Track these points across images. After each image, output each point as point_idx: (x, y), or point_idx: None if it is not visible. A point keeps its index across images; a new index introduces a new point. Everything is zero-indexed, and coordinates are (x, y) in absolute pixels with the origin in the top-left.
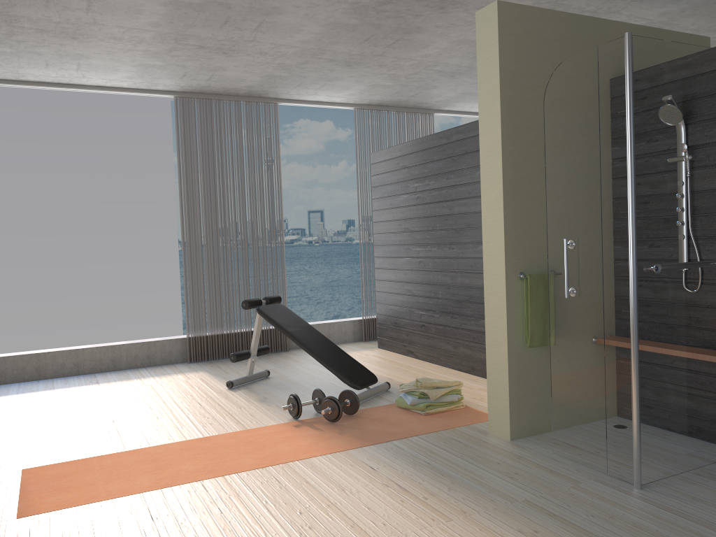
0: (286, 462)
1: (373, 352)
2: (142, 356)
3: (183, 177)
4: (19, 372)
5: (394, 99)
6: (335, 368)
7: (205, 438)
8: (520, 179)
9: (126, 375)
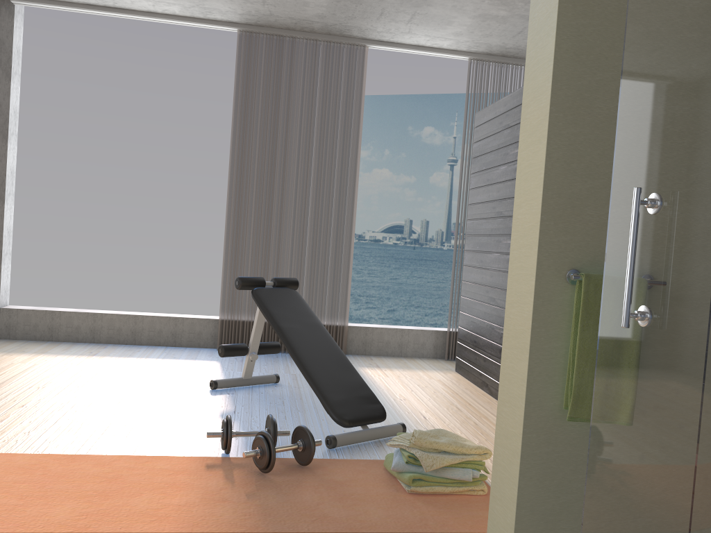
0: (104, 532)
1: (442, 375)
2: (167, 333)
3: (237, 128)
4: (31, 329)
5: (520, 45)
6: (321, 389)
7: (73, 457)
8: (594, 84)
9: (135, 352)
